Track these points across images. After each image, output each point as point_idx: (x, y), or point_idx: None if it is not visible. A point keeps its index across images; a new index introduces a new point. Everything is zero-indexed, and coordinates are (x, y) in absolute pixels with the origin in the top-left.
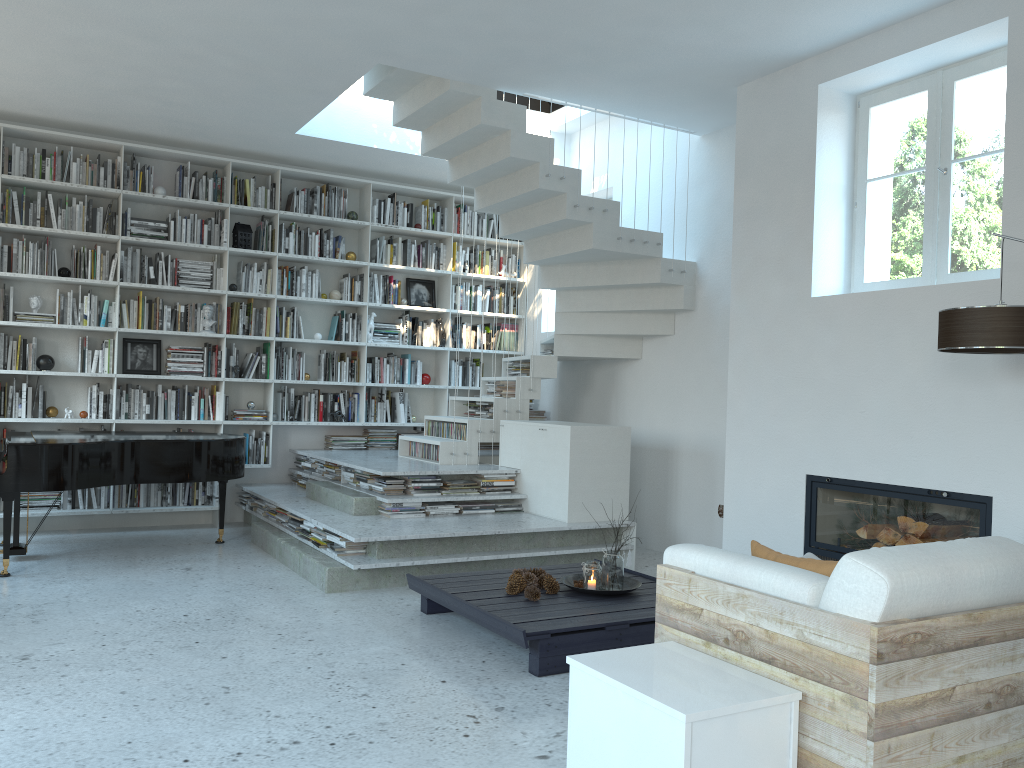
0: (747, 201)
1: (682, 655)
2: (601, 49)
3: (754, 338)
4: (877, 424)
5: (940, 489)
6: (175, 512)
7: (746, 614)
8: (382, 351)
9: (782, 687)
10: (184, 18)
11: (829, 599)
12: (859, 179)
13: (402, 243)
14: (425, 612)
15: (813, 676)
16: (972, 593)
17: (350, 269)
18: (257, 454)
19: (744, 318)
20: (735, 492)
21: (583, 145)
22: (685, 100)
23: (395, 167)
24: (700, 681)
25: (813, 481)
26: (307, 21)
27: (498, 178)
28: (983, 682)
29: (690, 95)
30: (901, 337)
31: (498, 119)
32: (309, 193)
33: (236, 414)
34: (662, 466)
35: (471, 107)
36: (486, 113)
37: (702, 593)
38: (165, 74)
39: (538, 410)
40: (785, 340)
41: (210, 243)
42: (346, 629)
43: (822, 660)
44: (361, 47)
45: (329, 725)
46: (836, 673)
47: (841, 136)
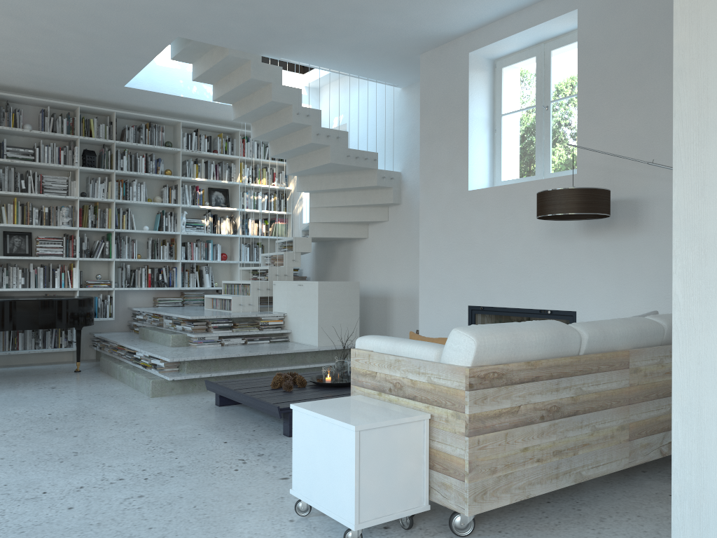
0: (428, 129)
1: (364, 401)
2: (328, 28)
3: (434, 219)
4: (509, 270)
5: (546, 309)
6: (45, 353)
7: (400, 371)
8: (192, 238)
9: (419, 412)
10: (38, 3)
11: (445, 356)
12: (497, 114)
13: (204, 163)
14: (218, 405)
15: (436, 403)
16: (530, 350)
17: (168, 181)
18: (104, 311)
19: (428, 206)
20: (426, 320)
21: (327, 95)
22: (388, 63)
23: (197, 110)
24: (370, 411)
25: (472, 310)
26: (125, 6)
27: (266, 116)
28: (538, 403)
29: (390, 60)
30: (521, 213)
31: (263, 75)
32: (137, 129)
33: (88, 283)
34: (383, 309)
35: (244, 67)
36: (254, 71)
37: (376, 362)
38: (27, 43)
39: (302, 276)
40: (453, 219)
41: (66, 163)
42: (162, 417)
43: (441, 393)
44: (165, 25)
45: (145, 469)
46: (448, 399)
47: (485, 86)
